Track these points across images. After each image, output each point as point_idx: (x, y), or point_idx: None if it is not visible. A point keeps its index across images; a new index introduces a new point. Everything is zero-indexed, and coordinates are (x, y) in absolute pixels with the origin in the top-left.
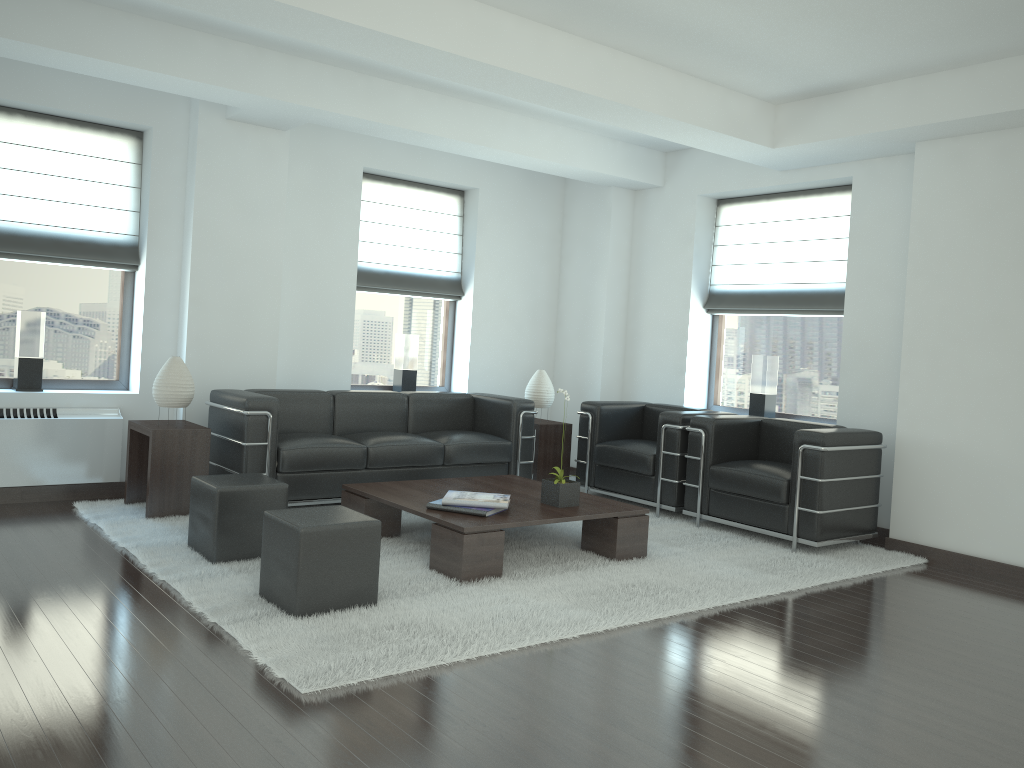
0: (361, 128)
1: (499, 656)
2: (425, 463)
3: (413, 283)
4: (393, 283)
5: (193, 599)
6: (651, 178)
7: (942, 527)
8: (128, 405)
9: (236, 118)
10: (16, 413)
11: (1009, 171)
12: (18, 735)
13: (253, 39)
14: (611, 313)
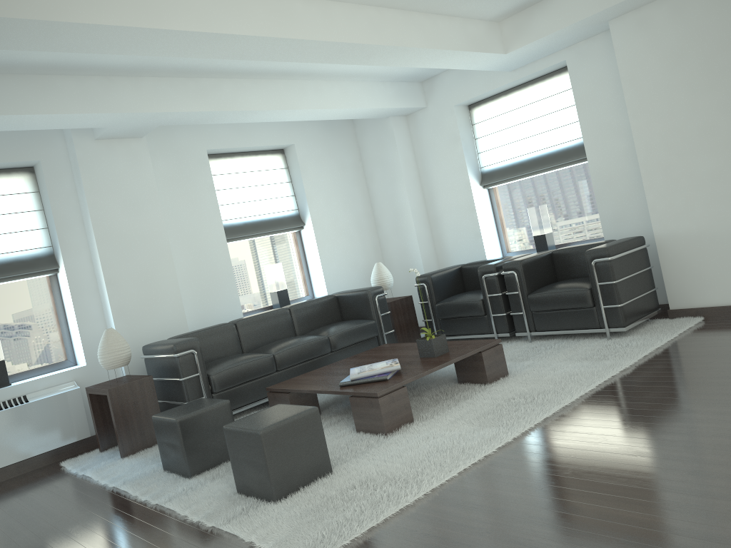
0: (200, 119)
1: (447, 484)
2: (318, 354)
3: (266, 226)
4: (252, 230)
5: (187, 512)
6: (417, 103)
7: (707, 291)
8: (80, 376)
9: (103, 137)
10: None
11: (684, 22)
12: None
13: (102, 71)
14: (414, 208)
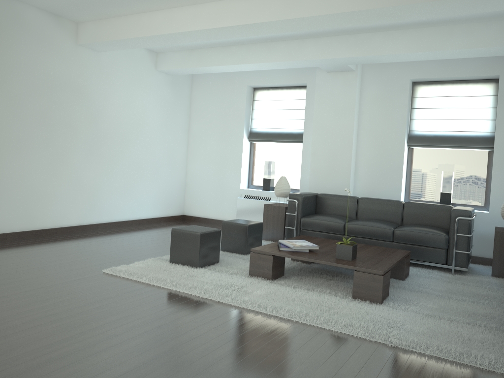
0: (367, 61)
1: (164, 289)
2: (378, 238)
3: (453, 141)
4: (438, 141)
5: None
6: None
7: None
8: None
9: (328, 71)
10: (259, 198)
11: None
12: (59, 256)
13: (294, 37)
14: None
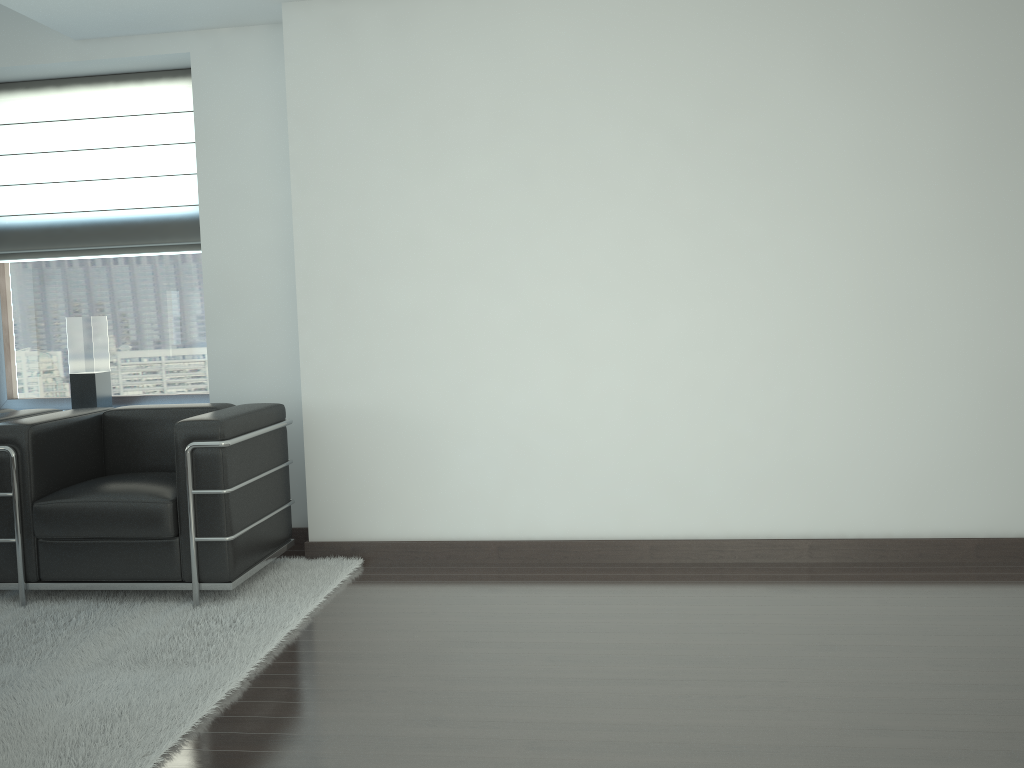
0: None
1: None
2: None
3: None
4: None
5: None
6: None
7: (376, 513)
8: None
9: None
10: None
11: (407, 48)
12: None
13: None
14: None
